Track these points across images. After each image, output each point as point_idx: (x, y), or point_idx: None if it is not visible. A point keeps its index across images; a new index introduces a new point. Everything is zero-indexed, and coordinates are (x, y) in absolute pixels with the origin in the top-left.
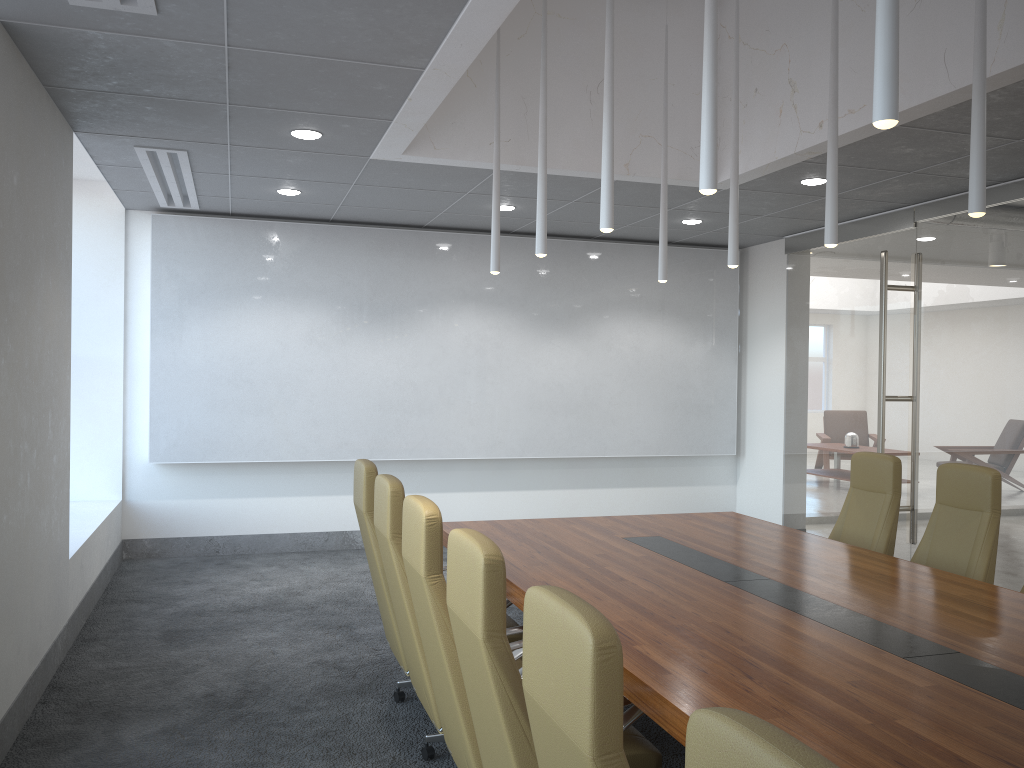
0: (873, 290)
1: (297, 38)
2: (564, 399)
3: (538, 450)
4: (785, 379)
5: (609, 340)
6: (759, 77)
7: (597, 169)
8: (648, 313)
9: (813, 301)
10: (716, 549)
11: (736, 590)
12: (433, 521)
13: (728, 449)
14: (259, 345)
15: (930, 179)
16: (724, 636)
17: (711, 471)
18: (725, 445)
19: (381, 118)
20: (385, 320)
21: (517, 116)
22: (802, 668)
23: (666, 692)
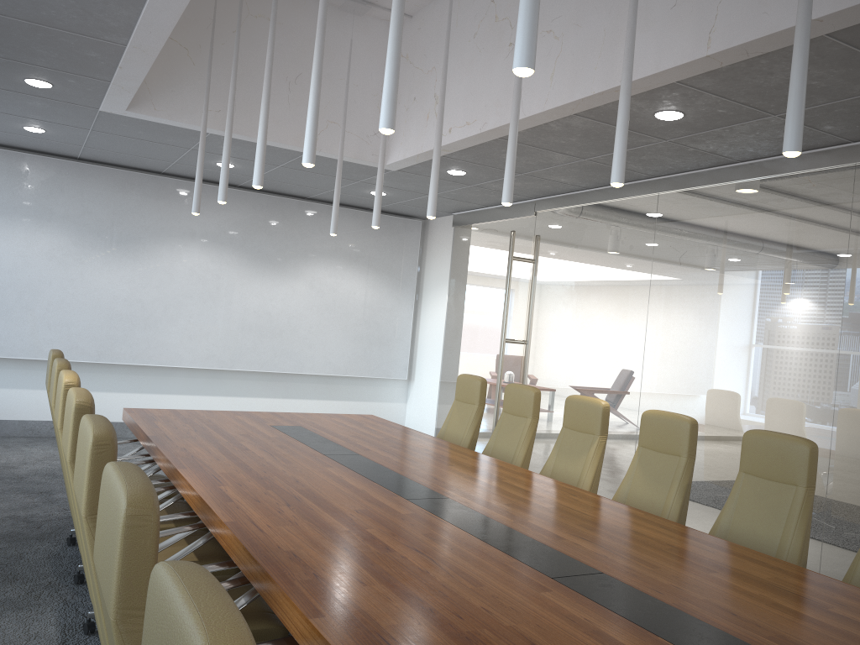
0: (506, 259)
1: (13, 6)
2: (271, 325)
3: (246, 364)
4: (445, 322)
5: (312, 281)
6: (417, 89)
7: (290, 142)
8: (346, 262)
9: (468, 264)
10: (336, 436)
11: (327, 459)
12: (71, 387)
13: (401, 374)
14: (2, 257)
15: (538, 181)
16: (292, 483)
17: (388, 391)
18: (399, 371)
19: (101, 79)
20: (121, 247)
21: (227, 93)
22: (331, 502)
23: (220, 511)
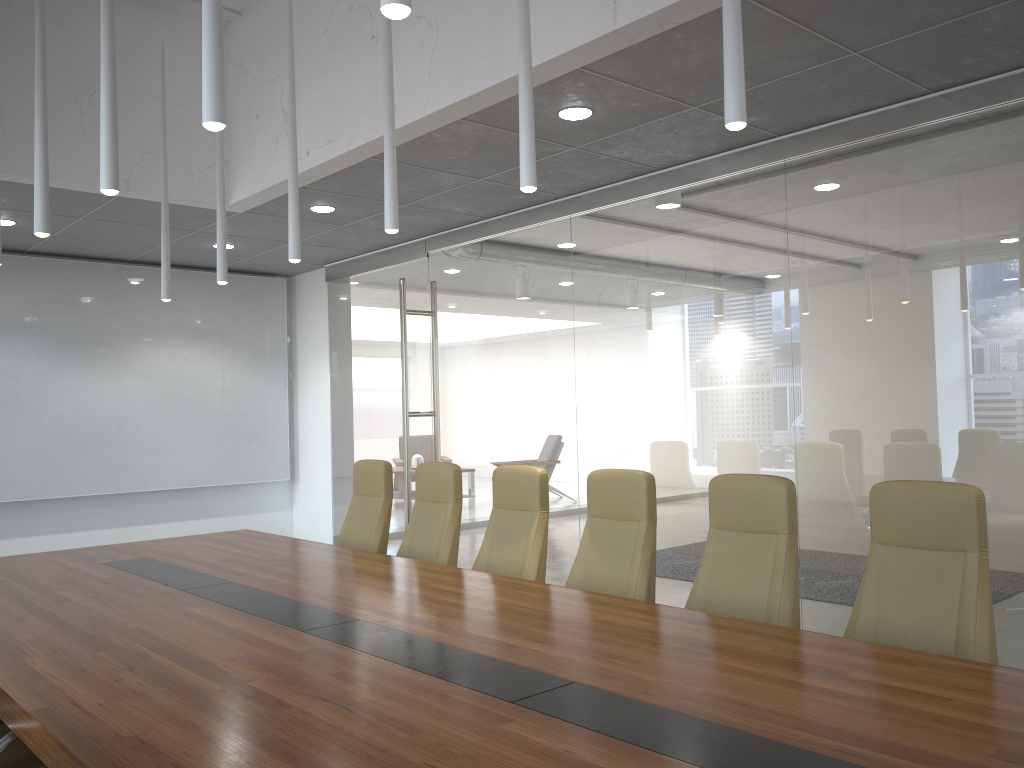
0: (398, 315)
1: None
2: (96, 432)
3: (65, 489)
4: (330, 402)
5: (147, 368)
6: (259, 104)
7: (92, 183)
8: (191, 340)
9: (351, 326)
10: (199, 563)
11: (187, 596)
12: None
13: (282, 474)
14: None
15: (426, 212)
16: (136, 637)
17: (266, 498)
18: (278, 471)
19: None
20: None
21: None
22: (195, 653)
23: (23, 696)
